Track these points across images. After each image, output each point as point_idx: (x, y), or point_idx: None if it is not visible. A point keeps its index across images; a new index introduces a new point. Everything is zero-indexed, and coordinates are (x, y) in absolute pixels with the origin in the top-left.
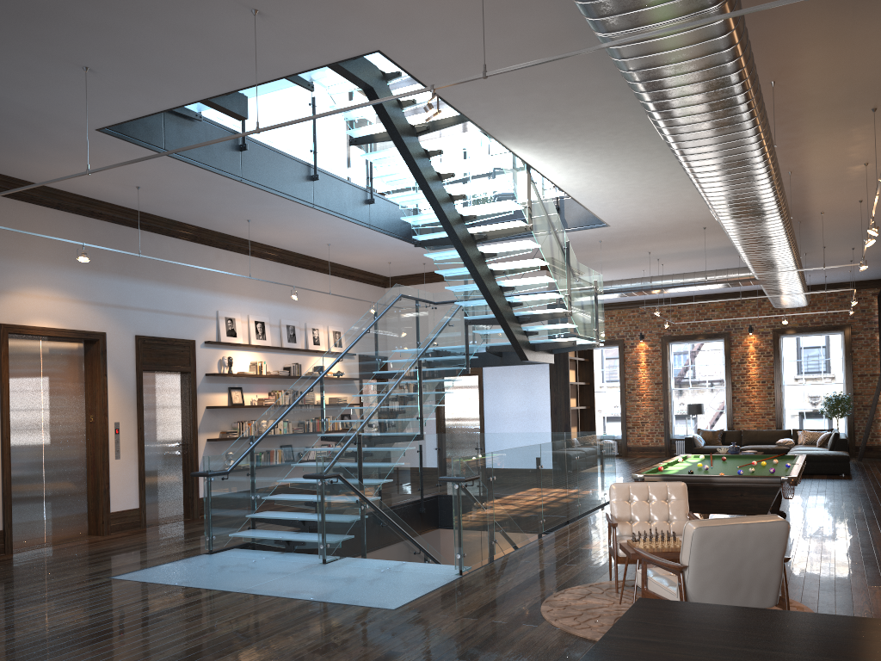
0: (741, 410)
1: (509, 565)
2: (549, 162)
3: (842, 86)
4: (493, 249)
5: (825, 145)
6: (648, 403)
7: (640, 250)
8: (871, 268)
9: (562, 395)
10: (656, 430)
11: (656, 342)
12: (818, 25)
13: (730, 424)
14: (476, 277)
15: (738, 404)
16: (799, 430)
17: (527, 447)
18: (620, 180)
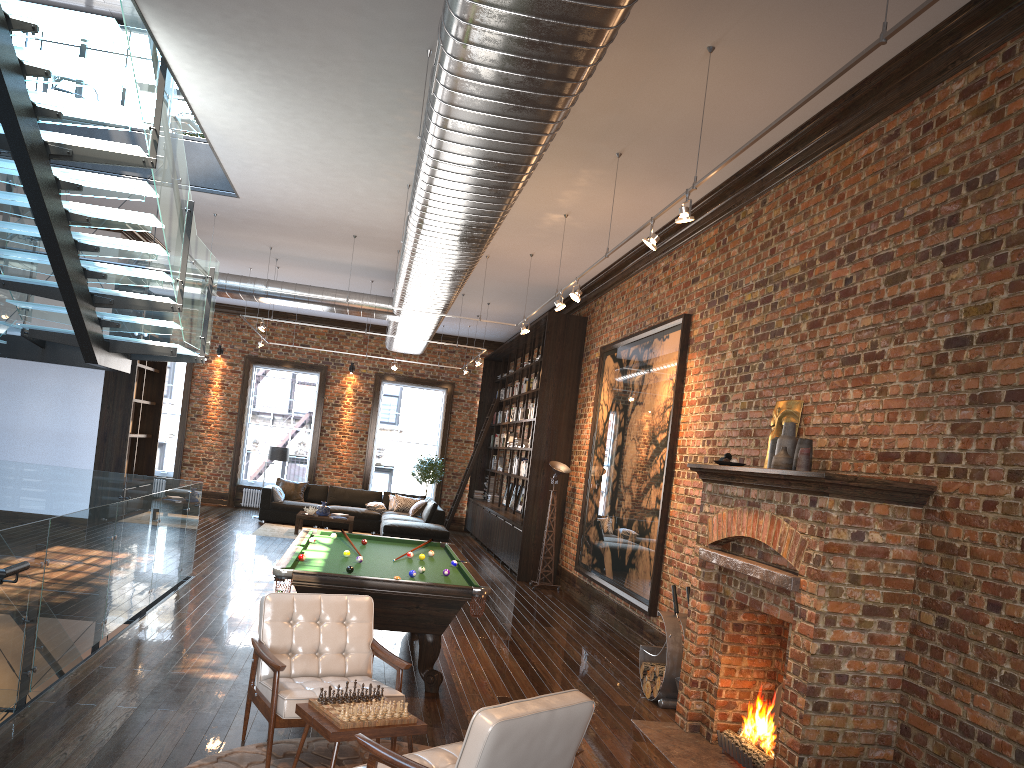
0: (327, 461)
1: (60, 713)
2: (202, 71)
3: (612, 113)
4: (78, 178)
5: (545, 179)
6: (216, 436)
7: (261, 242)
8: (490, 327)
9: (119, 416)
10: (220, 472)
11: (238, 361)
12: (648, 18)
13: (312, 476)
14: (40, 215)
15: (325, 454)
16: (392, 494)
17: (101, 509)
18: (289, 137)
